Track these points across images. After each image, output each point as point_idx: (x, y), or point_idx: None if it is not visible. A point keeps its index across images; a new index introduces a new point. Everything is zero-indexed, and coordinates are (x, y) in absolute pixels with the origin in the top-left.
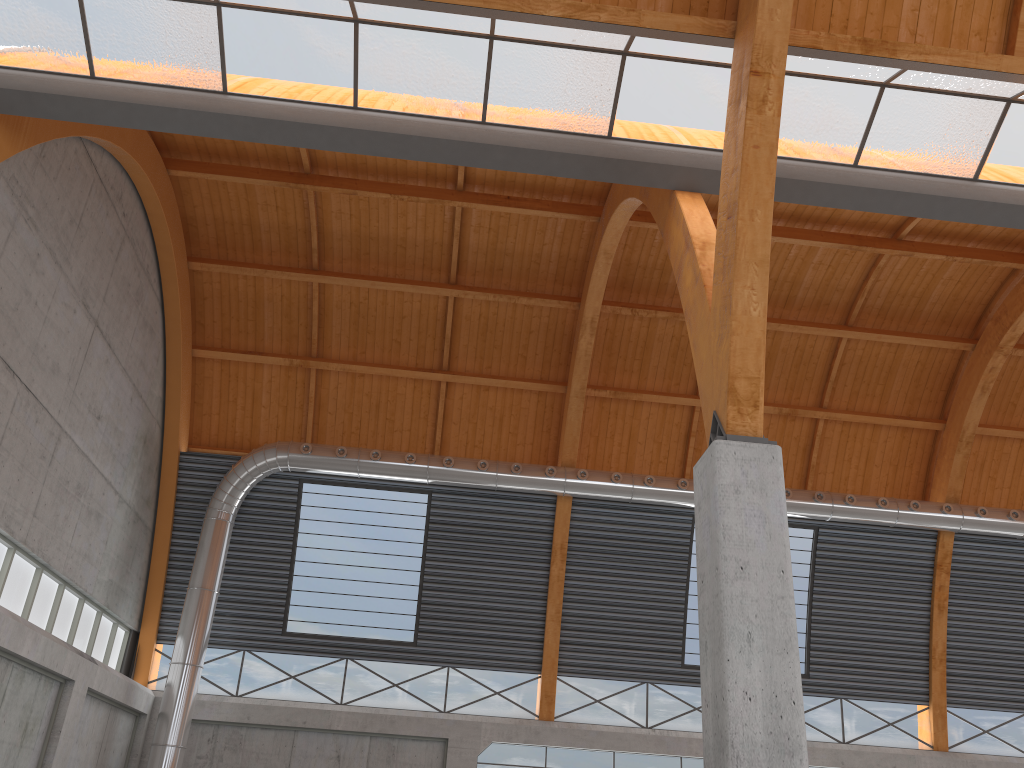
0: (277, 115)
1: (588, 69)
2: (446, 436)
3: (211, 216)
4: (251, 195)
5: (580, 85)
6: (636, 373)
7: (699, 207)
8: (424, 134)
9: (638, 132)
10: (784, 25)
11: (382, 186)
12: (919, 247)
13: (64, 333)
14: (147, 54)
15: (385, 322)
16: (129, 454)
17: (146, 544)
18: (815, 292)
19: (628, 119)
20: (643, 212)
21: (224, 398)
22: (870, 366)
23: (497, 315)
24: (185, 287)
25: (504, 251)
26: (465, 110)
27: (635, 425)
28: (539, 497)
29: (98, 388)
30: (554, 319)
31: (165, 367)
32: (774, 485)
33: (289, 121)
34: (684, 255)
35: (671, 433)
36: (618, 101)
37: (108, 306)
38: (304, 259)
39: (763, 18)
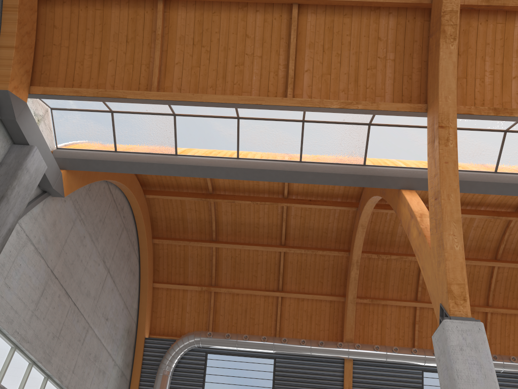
0: (200, 163)
1: (351, 133)
2: (282, 326)
3: (164, 216)
4: (183, 205)
5: (348, 140)
6: (382, 289)
7: (415, 196)
8: (271, 168)
9: (379, 161)
10: (453, 103)
11: (247, 197)
12: None
13: (93, 275)
14: (141, 139)
15: (249, 266)
16: (120, 339)
17: (126, 388)
18: (476, 242)
19: (373, 155)
20: (380, 204)
21: (167, 308)
22: (513, 281)
23: (306, 260)
24: (150, 251)
25: (308, 227)
26: (291, 156)
27: (384, 318)
28: (334, 360)
29: (107, 303)
30: (336, 261)
31: (139, 292)
32: (482, 345)
33: (206, 166)
34: (410, 221)
35: (404, 322)
36: (367, 147)
37: (114, 262)
38: (208, 235)
39: (442, 101)
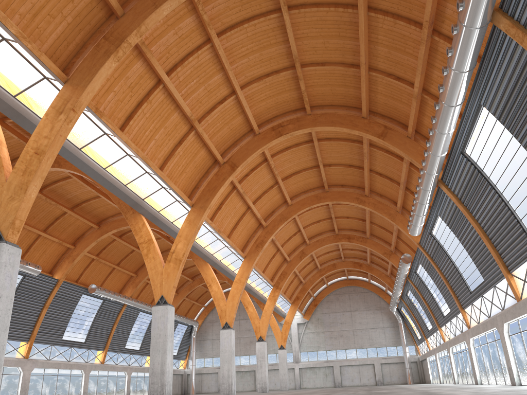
0: None
1: None
2: None
3: None
4: None
5: None
6: None
7: None
8: None
9: None
10: (89, 99)
11: None
12: (10, 129)
13: None
14: None
15: None
16: None
17: None
18: None
19: None
20: None
21: None
22: None
23: None
24: None
25: None
26: None
27: None
28: None
29: None
30: None
31: None
32: (17, 265)
33: None
34: None
35: None
36: None
37: None
38: None
39: (85, 93)
